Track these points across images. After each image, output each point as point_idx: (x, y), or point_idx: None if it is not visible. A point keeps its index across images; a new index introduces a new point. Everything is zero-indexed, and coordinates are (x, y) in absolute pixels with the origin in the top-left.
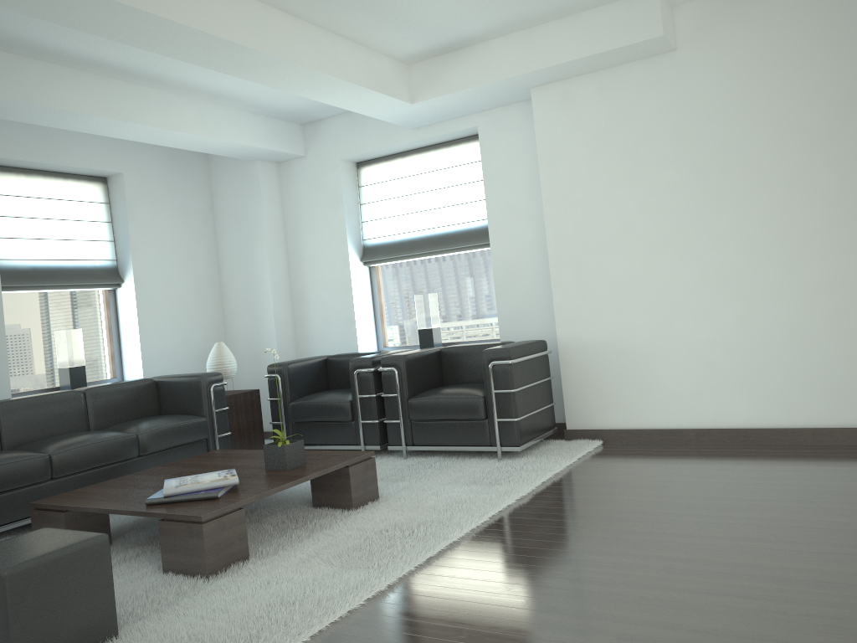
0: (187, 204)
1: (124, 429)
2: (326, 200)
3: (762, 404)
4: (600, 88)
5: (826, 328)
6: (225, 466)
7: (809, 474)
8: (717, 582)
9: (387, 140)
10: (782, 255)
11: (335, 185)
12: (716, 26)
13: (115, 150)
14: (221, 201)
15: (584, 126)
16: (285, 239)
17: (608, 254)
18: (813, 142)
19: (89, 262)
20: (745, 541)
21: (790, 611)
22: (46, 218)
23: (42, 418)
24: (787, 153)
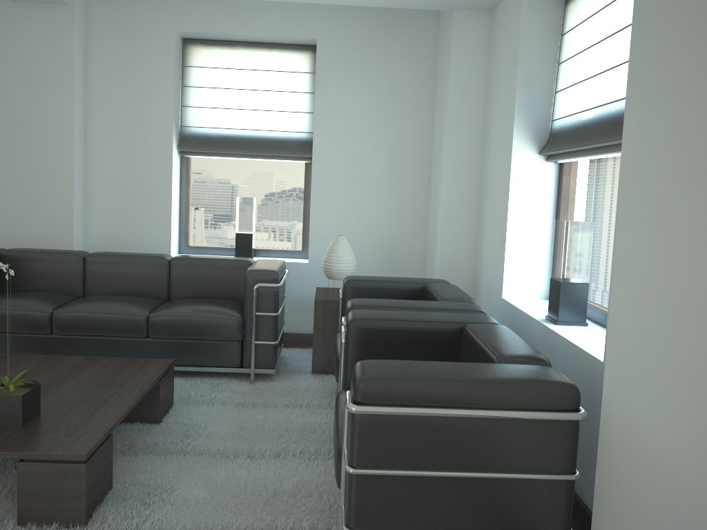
0: (397, 72)
1: (159, 306)
2: (509, 59)
3: None
4: None
5: None
6: (52, 386)
7: None
8: None
9: None
10: None
11: (516, 35)
12: None
13: (309, 14)
14: (438, 67)
15: None
16: (484, 117)
17: None
18: None
19: (282, 133)
20: None
21: None
22: (243, 89)
23: (121, 275)
24: None
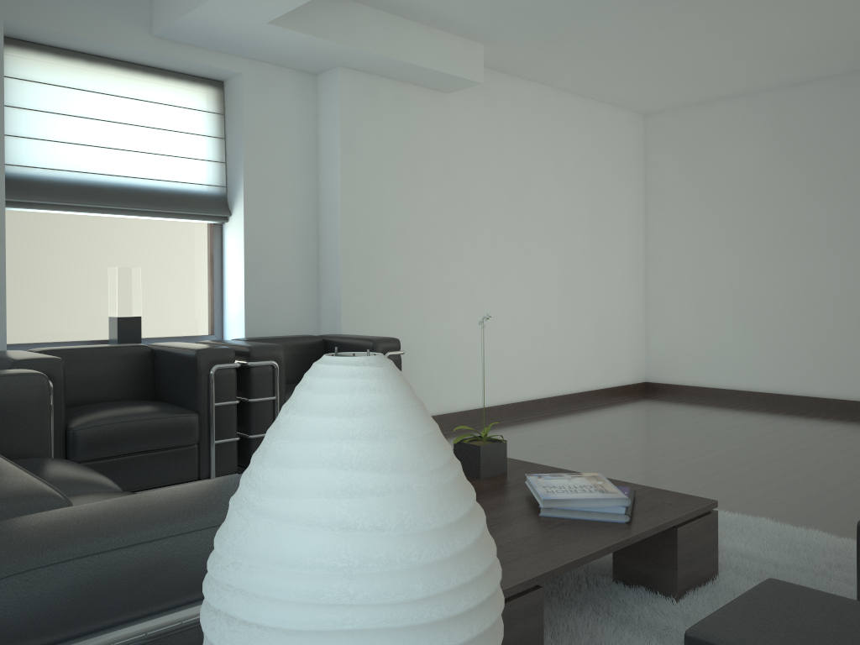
0: None
1: None
2: None
3: (474, 390)
4: (396, 97)
5: (507, 332)
6: None
7: (573, 428)
8: (778, 467)
9: (106, 31)
10: (492, 276)
11: None
12: (471, 88)
13: None
14: None
15: (381, 127)
16: None
17: (390, 254)
18: (510, 199)
19: None
20: (705, 454)
21: (827, 465)
22: None
23: None
24: (499, 202)
